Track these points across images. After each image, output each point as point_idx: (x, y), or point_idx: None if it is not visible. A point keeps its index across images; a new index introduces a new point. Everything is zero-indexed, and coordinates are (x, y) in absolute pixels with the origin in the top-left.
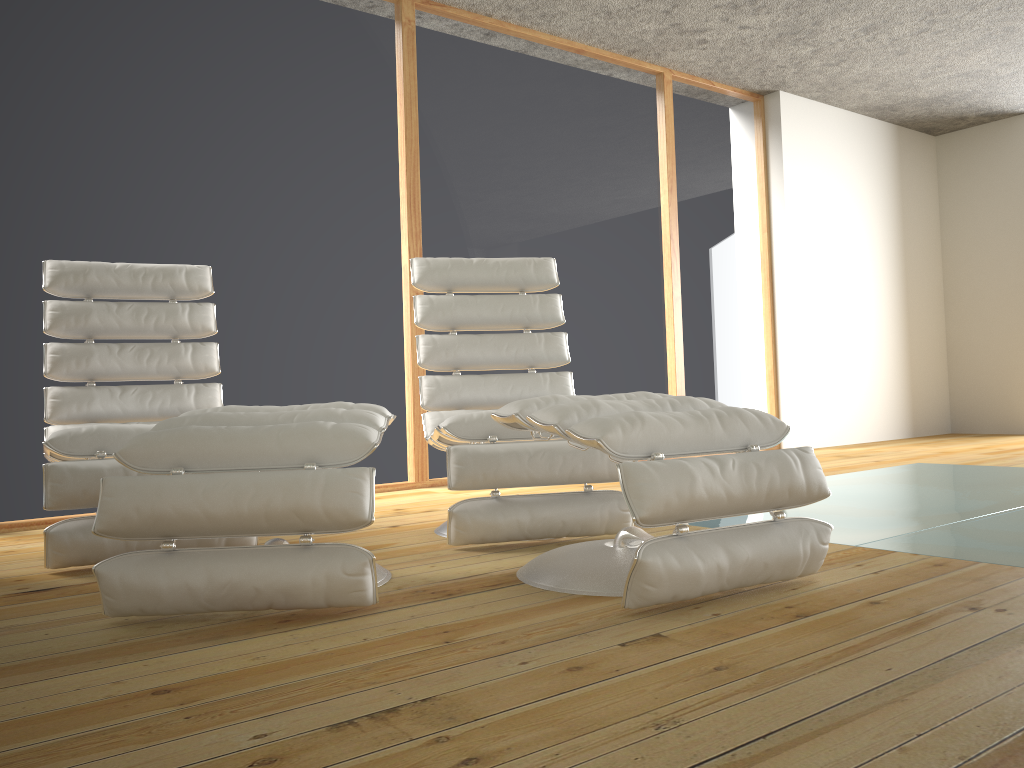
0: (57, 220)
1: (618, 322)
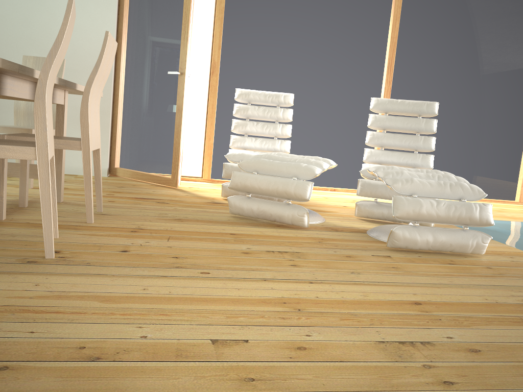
0: (243, 71)
1: (494, 130)
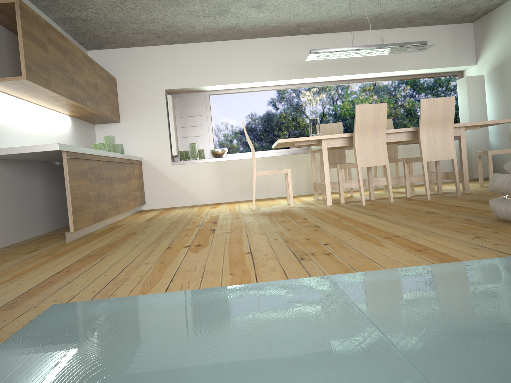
0: None
1: None
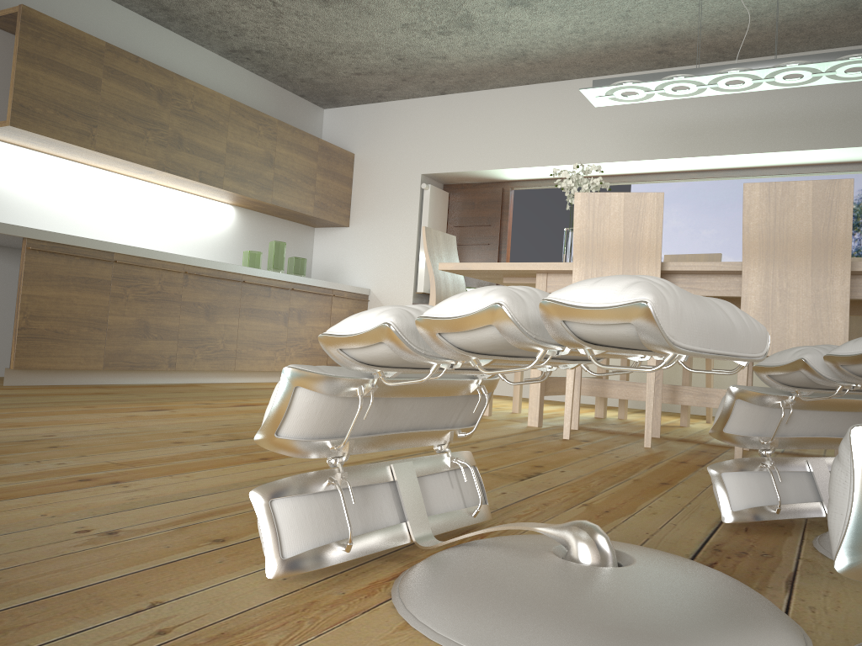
0: None
1: None
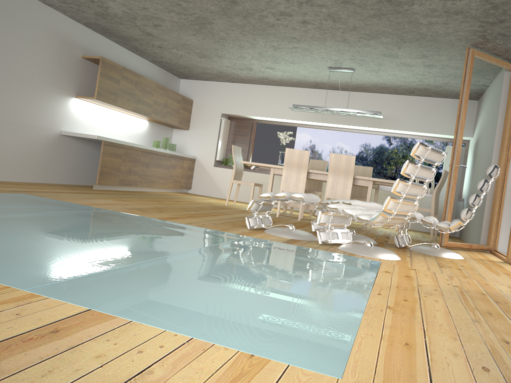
0: None
1: None
